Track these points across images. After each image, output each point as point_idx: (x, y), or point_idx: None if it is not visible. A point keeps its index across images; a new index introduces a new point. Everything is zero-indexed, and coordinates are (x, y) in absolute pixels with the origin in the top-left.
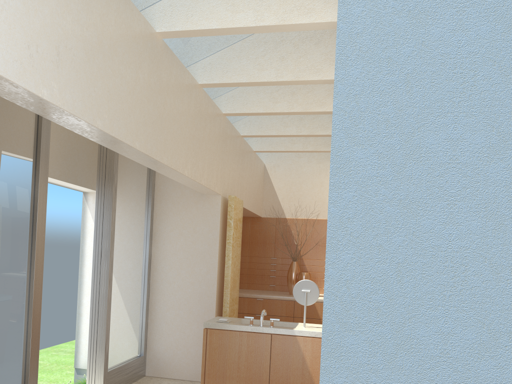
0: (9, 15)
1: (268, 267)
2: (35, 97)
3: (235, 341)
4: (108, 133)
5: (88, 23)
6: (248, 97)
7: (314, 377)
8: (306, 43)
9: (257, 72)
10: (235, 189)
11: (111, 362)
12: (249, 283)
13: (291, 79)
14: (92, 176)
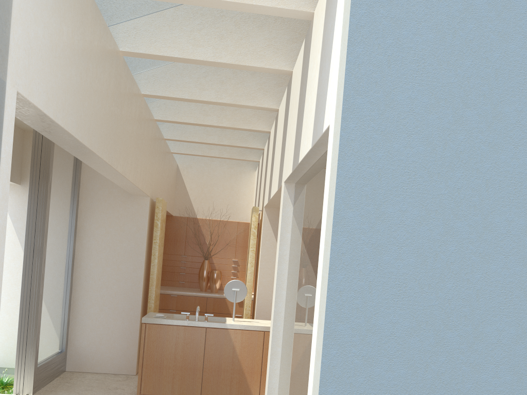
0: (43, 53)
1: (178, 264)
2: (49, 121)
3: (173, 334)
4: (89, 147)
5: (83, 50)
6: (180, 107)
7: (242, 363)
8: (243, 72)
9: (199, 91)
10: (158, 190)
11: (39, 358)
12: None
13: (229, 102)
14: (11, 167)
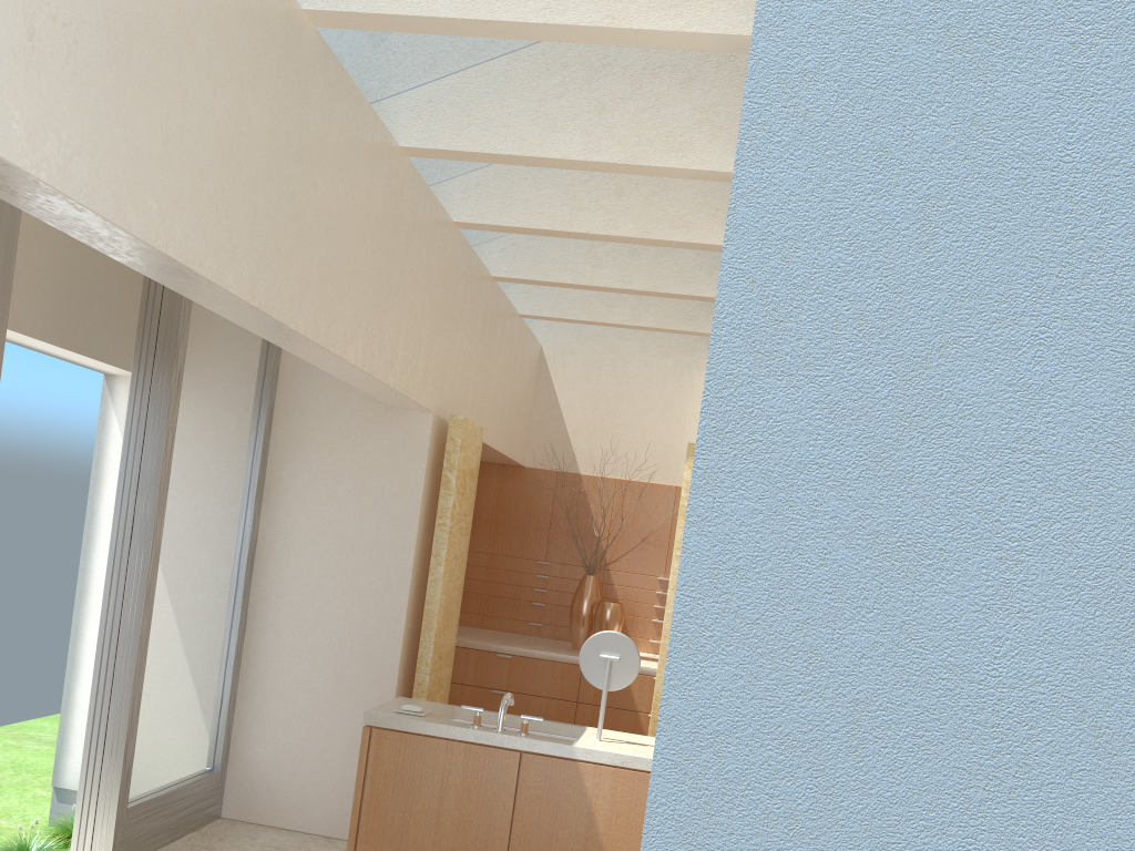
0: None
1: (529, 581)
2: None
3: (436, 761)
4: (157, 247)
5: None
6: (515, 190)
7: None
8: (660, 79)
9: (541, 135)
10: (467, 401)
11: (138, 786)
12: (483, 614)
13: (619, 159)
14: (128, 338)
